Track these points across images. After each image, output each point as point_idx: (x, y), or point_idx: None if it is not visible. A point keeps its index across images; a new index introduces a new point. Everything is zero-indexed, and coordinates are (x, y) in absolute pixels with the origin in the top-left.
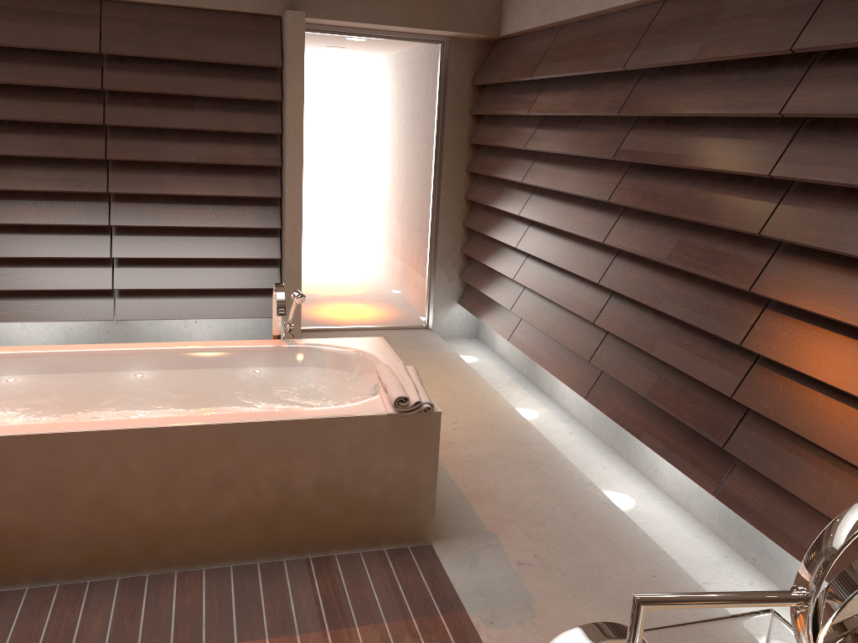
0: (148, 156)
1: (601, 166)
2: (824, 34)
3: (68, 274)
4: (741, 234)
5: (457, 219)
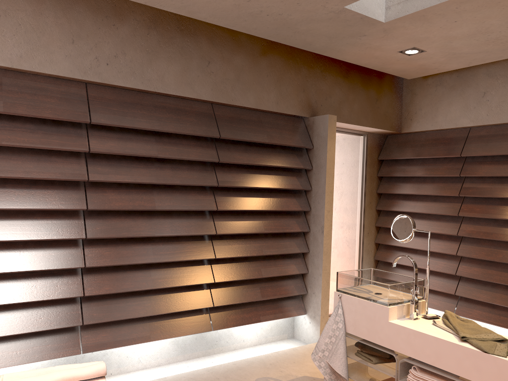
0: None
1: None
2: (106, 118)
3: None
4: (52, 212)
5: None
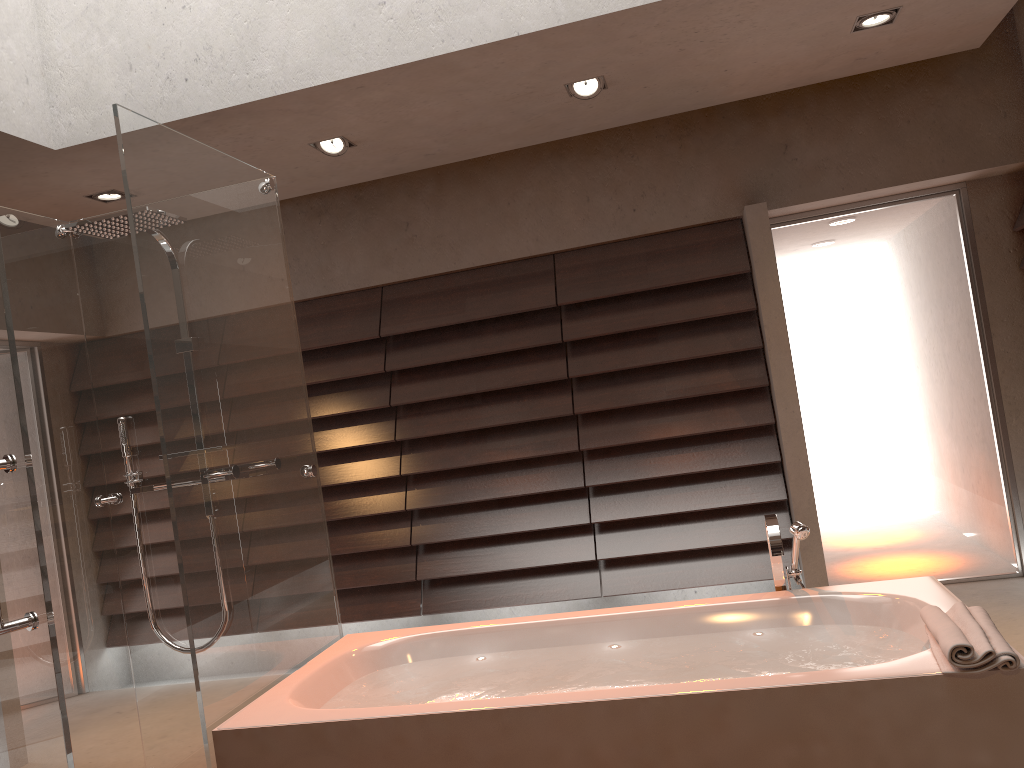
0: (616, 403)
1: None
2: None
3: (549, 547)
4: None
5: None
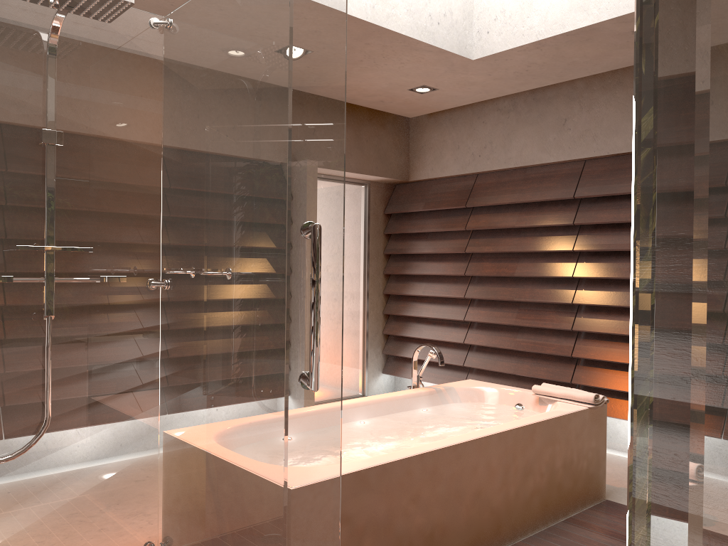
0: None
1: (549, 257)
2: None
3: None
4: None
5: (379, 309)
